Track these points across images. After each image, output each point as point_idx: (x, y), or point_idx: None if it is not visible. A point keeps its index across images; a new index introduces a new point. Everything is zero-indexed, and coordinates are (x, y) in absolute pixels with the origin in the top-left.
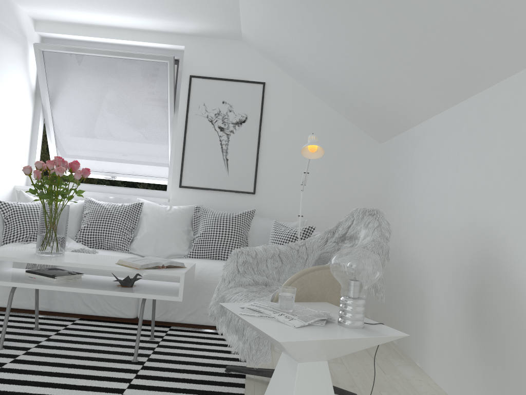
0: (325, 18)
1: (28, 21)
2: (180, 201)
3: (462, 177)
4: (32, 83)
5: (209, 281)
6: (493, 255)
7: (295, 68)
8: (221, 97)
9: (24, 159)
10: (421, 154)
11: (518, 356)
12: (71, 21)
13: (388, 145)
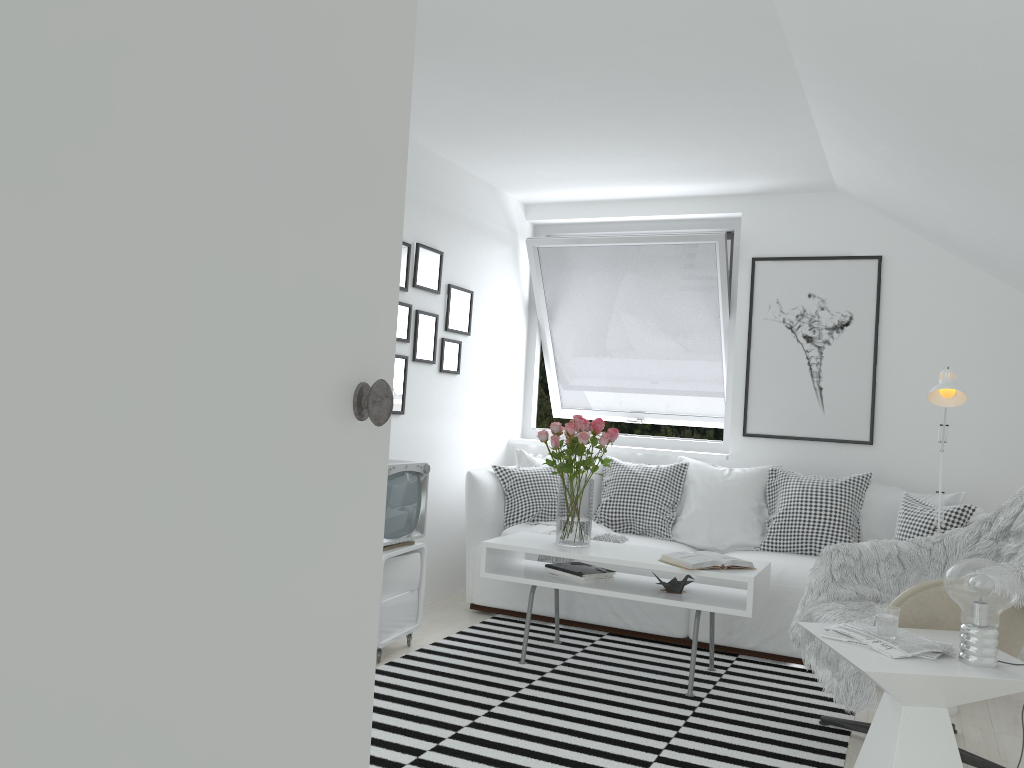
0: (963, 182)
1: (518, 209)
2: (744, 458)
3: None
4: (524, 293)
5: (795, 589)
6: None
7: (932, 232)
8: (806, 288)
9: (518, 400)
10: None
11: None
12: (574, 200)
13: None
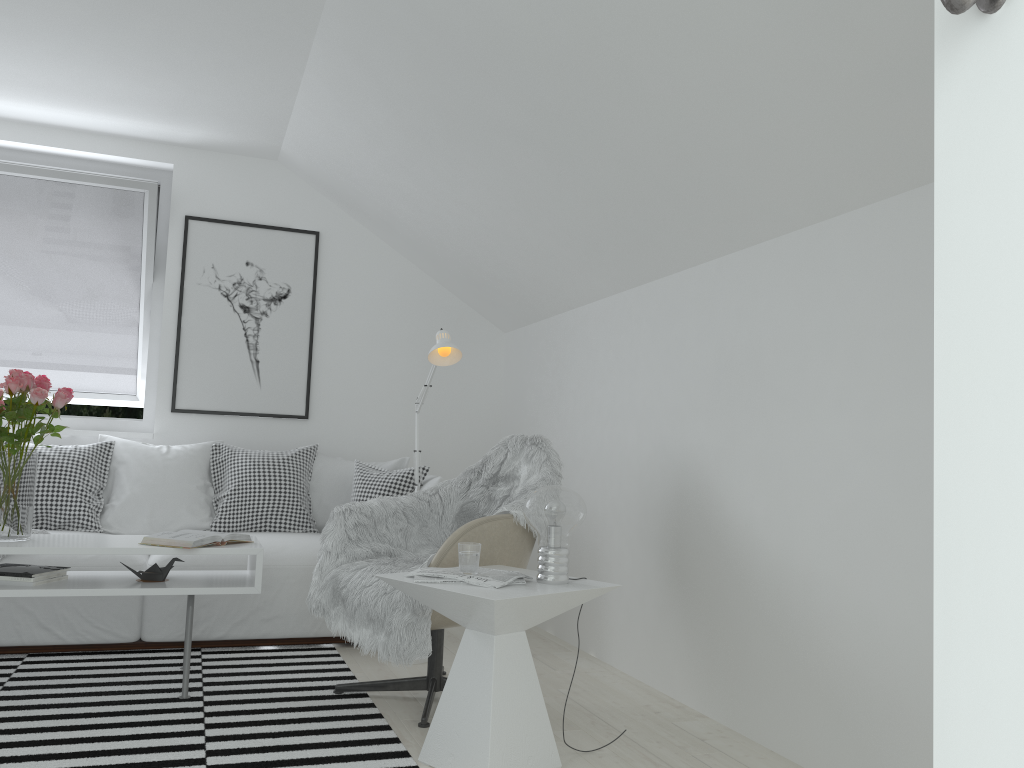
0: (450, 159)
1: None
2: (173, 437)
3: (645, 387)
4: None
5: (268, 565)
6: (692, 488)
7: (374, 213)
8: (244, 255)
9: None
10: (579, 352)
11: (729, 605)
12: None
13: (520, 336)
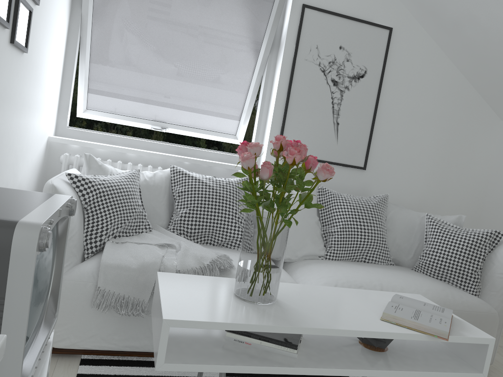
0: None
1: None
2: None
3: None
4: None
5: None
6: None
7: (449, 17)
8: (339, 41)
9: (57, 96)
10: None
11: None
12: None
13: None
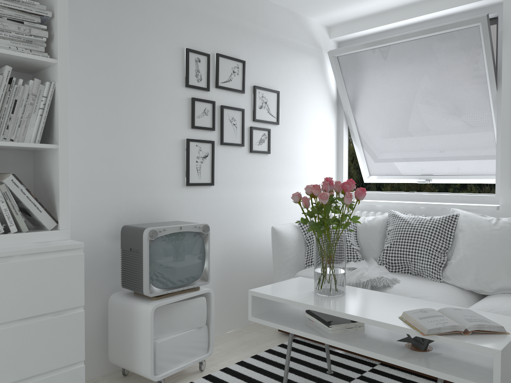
0: None
1: (321, 30)
2: None
3: None
4: (332, 93)
5: None
6: None
7: None
8: None
9: (331, 171)
10: None
11: None
12: (361, 15)
13: None
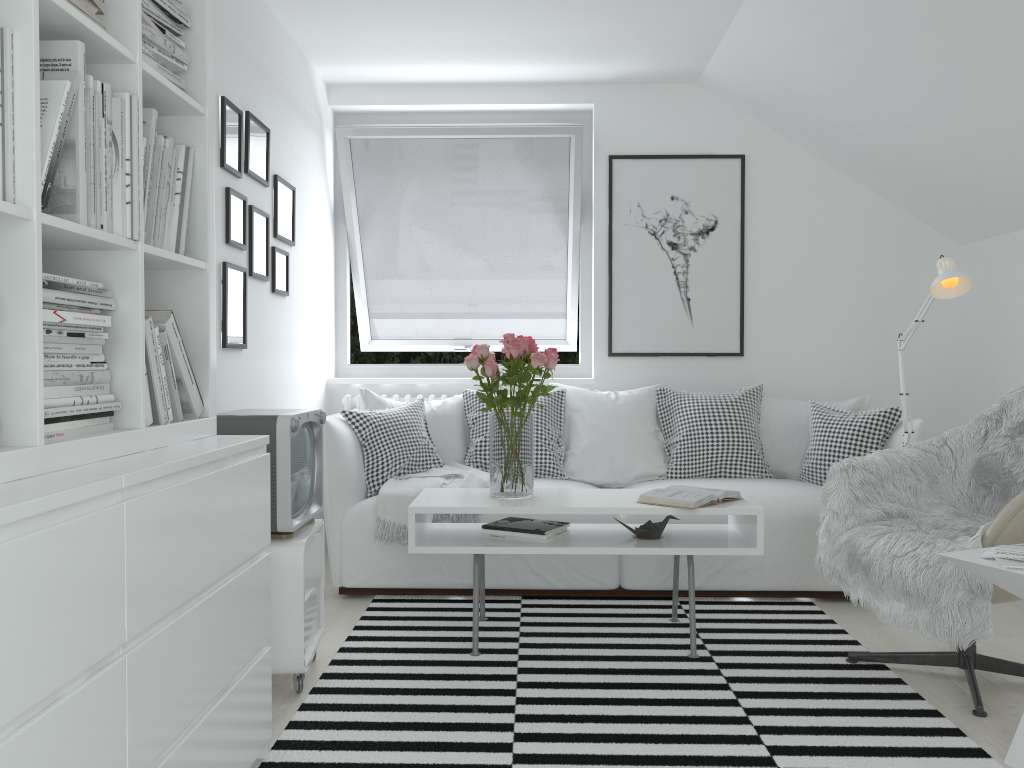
0: (941, 53)
1: (322, 89)
2: (611, 381)
3: None
4: (330, 197)
5: None
6: None
7: (809, 127)
8: (668, 190)
9: (331, 331)
10: None
11: None
12: (394, 81)
13: (988, 249)
